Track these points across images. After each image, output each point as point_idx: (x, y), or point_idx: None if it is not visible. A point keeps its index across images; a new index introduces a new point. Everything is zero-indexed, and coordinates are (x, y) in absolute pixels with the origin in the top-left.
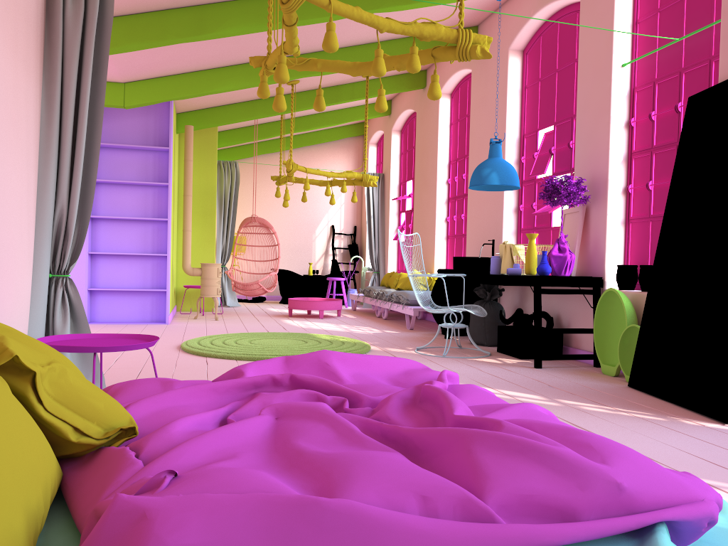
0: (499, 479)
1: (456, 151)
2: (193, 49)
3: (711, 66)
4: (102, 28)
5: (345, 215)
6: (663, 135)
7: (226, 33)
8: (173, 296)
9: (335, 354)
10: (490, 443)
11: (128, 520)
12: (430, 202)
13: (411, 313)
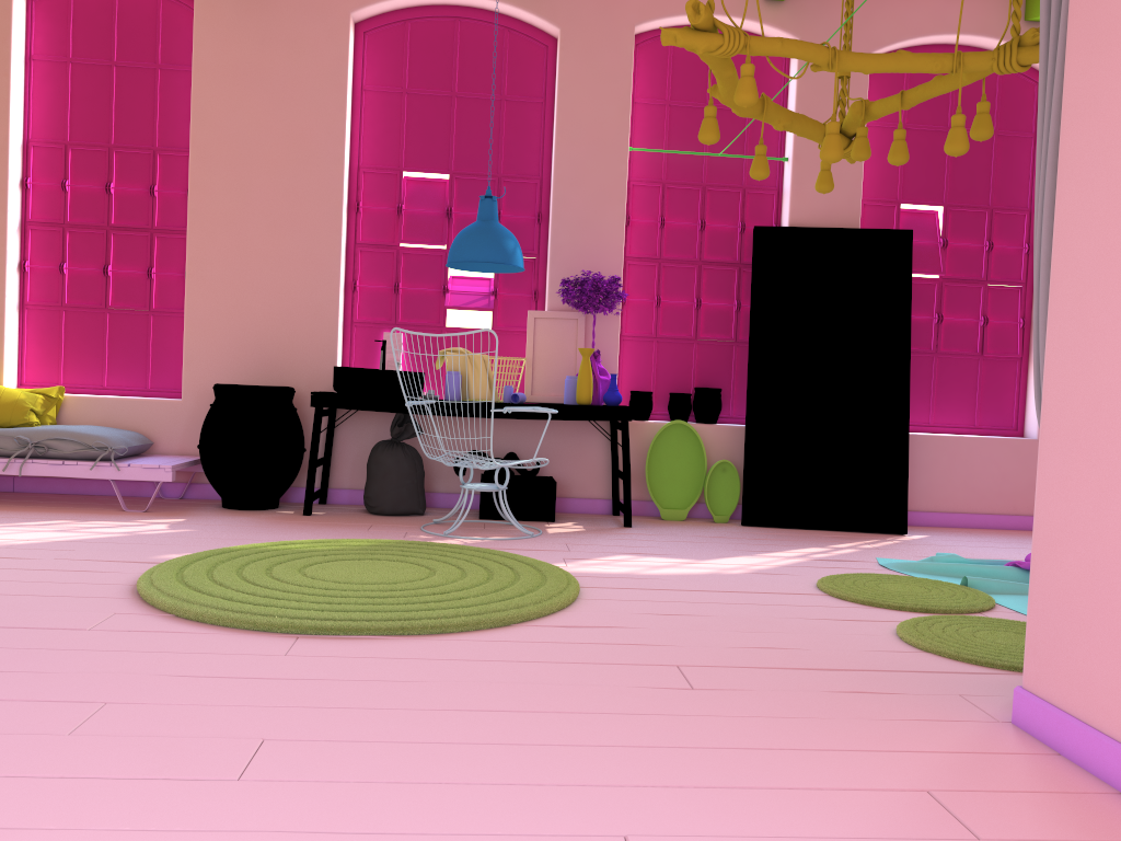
0: None
1: (61, 124)
2: None
3: (745, 196)
4: None
5: None
6: (676, 248)
7: None
8: None
9: None
10: None
11: None
12: None
13: (164, 476)
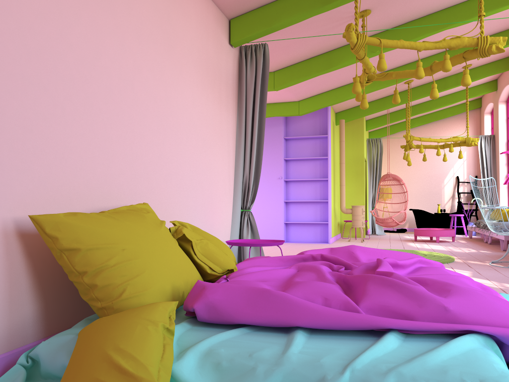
0: (371, 296)
1: None
2: (333, 75)
3: None
4: (264, 80)
5: (467, 168)
6: None
7: (345, 64)
8: (336, 227)
9: (359, 247)
10: (376, 281)
11: (199, 289)
12: None
13: (503, 238)
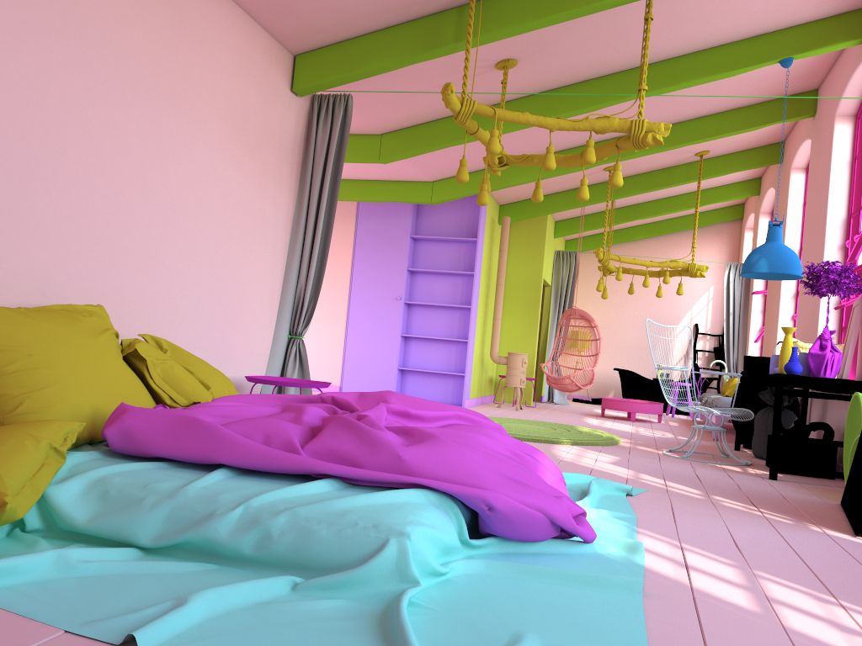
0: (323, 438)
1: None
2: (480, 148)
3: None
4: (341, 149)
5: (713, 312)
6: None
7: None
8: (483, 383)
9: (396, 394)
10: (338, 422)
11: (120, 412)
12: (776, 296)
13: (714, 420)
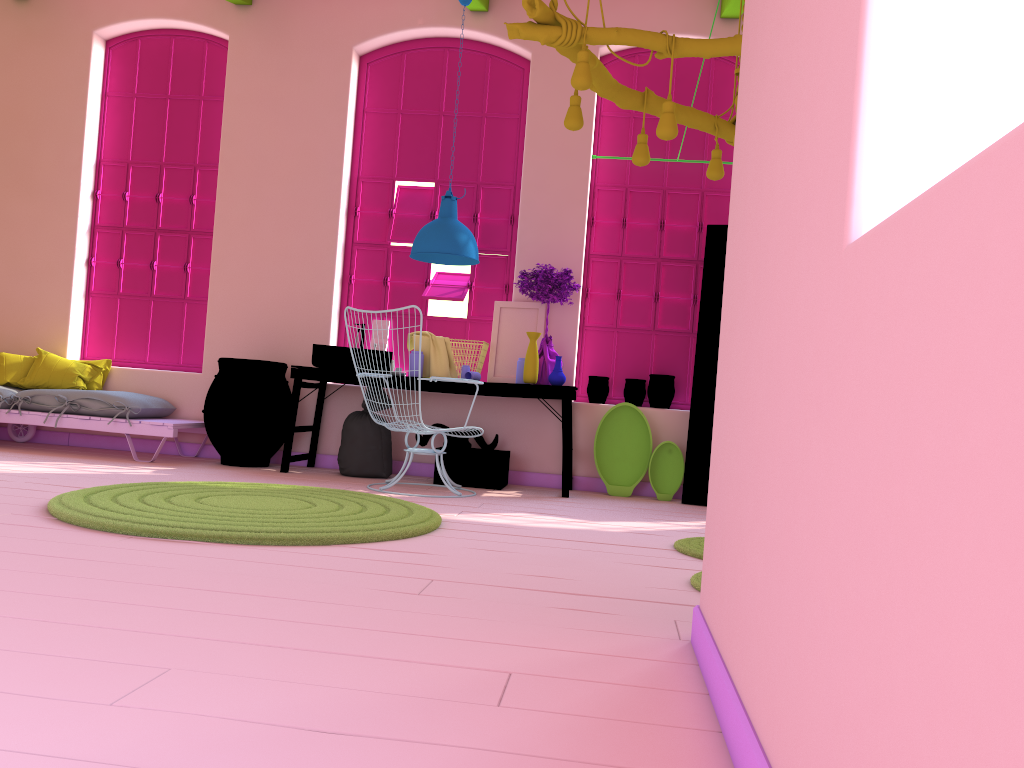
0: None
1: (126, 147)
2: None
3: (704, 198)
4: None
5: None
6: (637, 247)
7: None
8: None
9: None
10: None
11: None
12: (50, 223)
13: (167, 432)
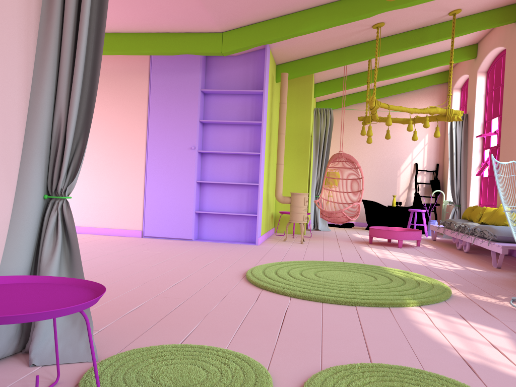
0: None
1: None
2: None
3: None
4: None
5: (428, 154)
6: None
7: None
8: (268, 220)
9: None
10: None
11: None
12: None
13: (499, 250)
